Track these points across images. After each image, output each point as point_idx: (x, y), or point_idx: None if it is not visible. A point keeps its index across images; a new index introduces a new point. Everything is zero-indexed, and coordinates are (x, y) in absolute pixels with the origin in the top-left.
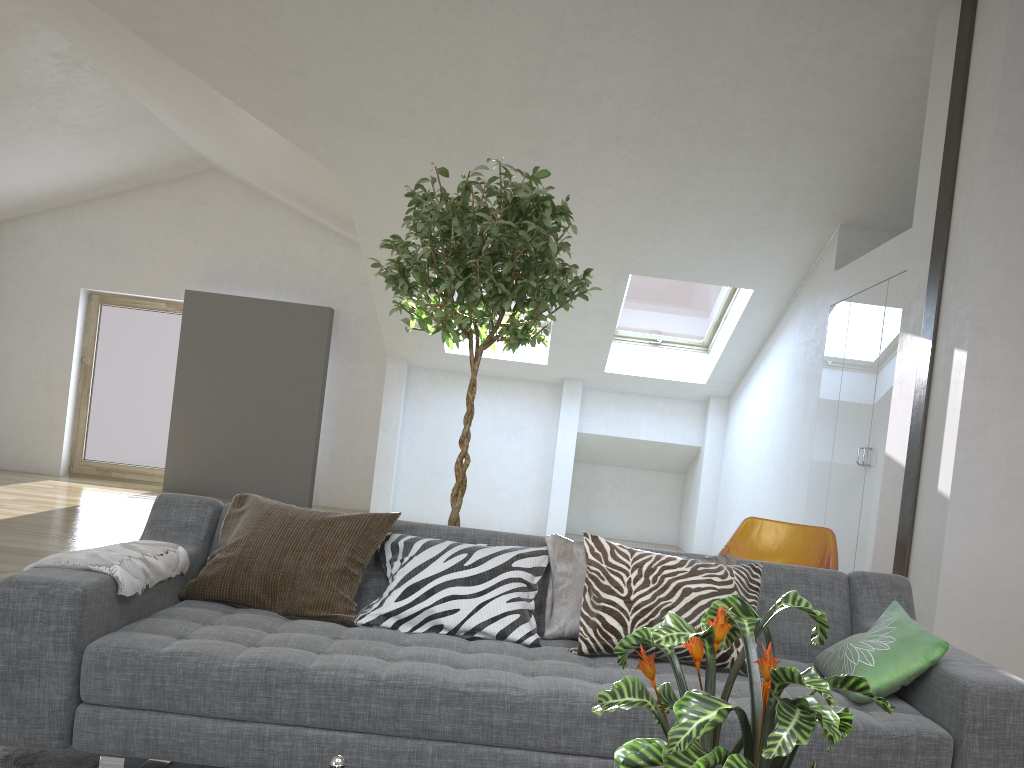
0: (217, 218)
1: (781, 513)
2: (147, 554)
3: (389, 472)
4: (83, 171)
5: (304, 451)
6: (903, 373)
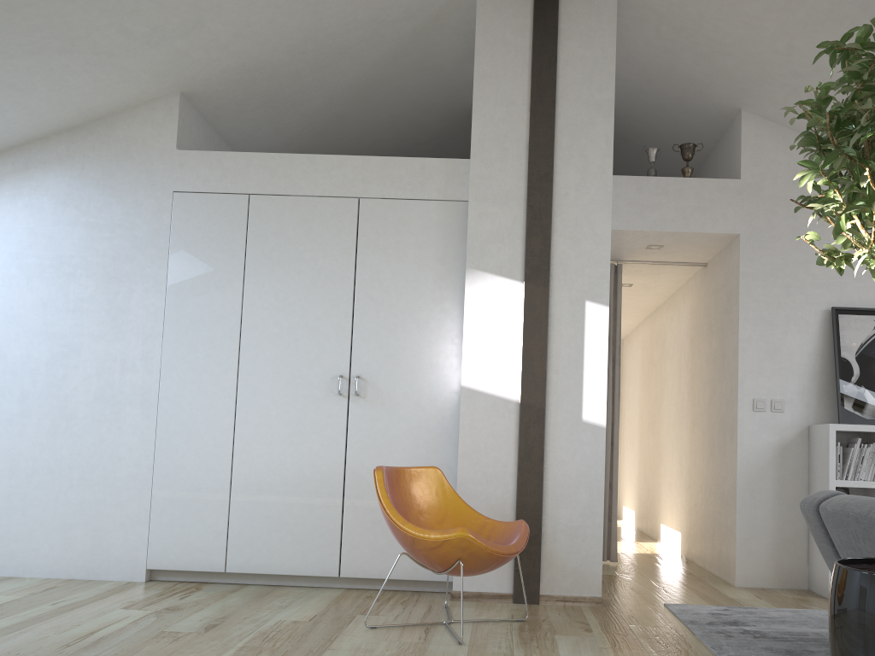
0: None
1: (51, 458)
2: None
3: None
4: None
5: None
6: (485, 310)
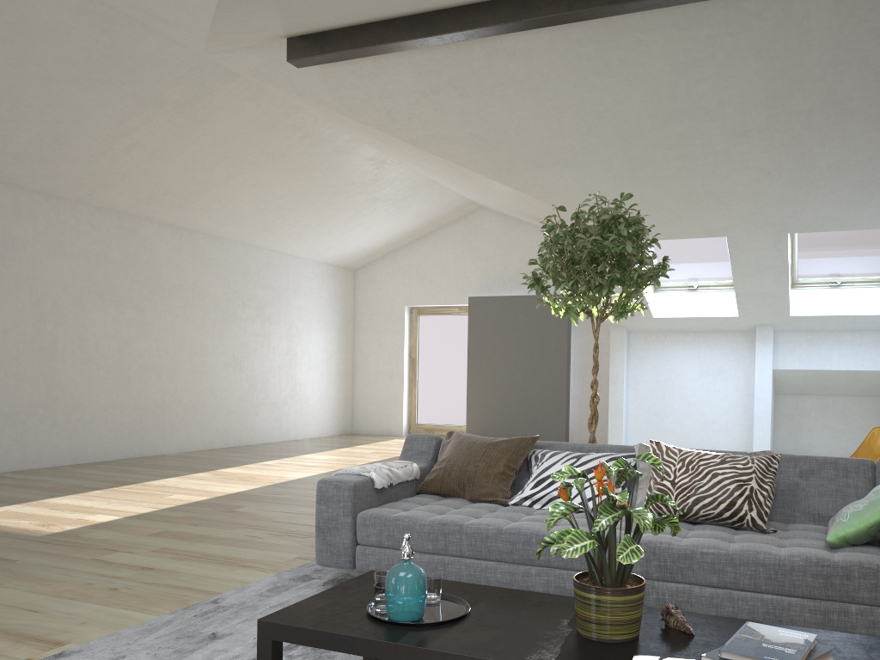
0: (485, 242)
1: None
2: (393, 467)
3: (619, 415)
4: (398, 227)
5: (558, 405)
6: None
